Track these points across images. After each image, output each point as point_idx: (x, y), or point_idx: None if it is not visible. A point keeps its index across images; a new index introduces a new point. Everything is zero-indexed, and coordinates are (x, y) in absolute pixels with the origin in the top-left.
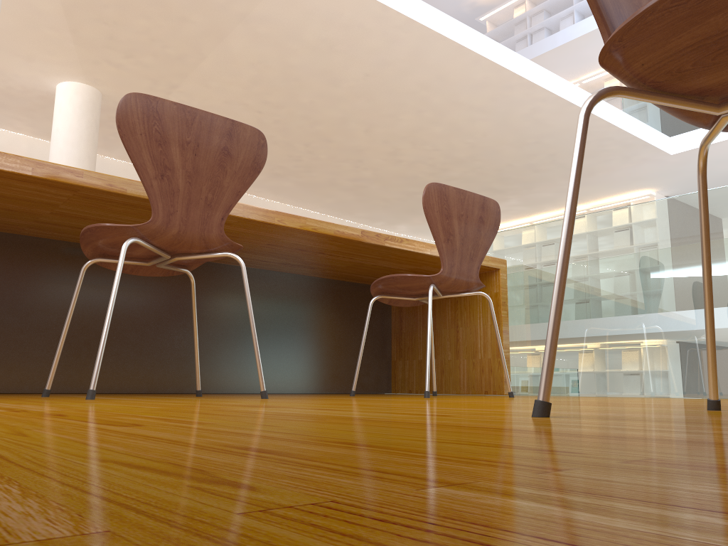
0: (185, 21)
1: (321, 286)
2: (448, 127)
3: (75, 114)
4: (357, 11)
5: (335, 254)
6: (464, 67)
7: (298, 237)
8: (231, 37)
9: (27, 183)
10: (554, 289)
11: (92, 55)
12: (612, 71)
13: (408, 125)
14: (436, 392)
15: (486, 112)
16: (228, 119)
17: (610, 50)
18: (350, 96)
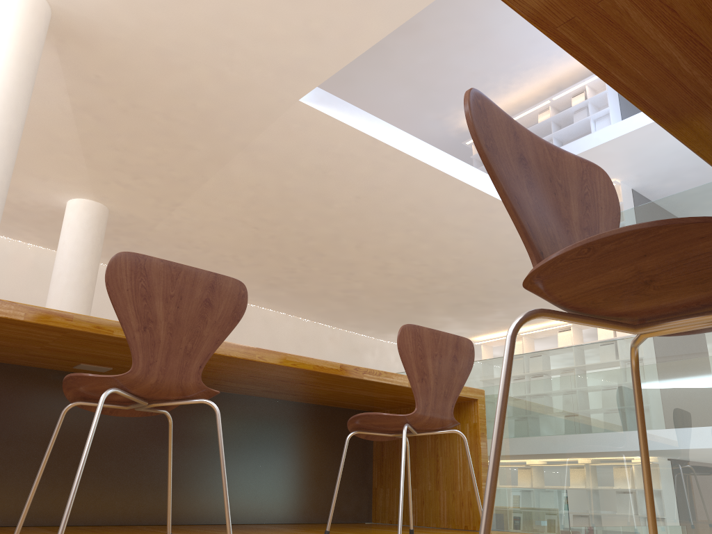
0: (190, 149)
1: (303, 411)
2: (435, 245)
3: (81, 228)
4: (349, 143)
5: (316, 384)
6: (449, 192)
7: (278, 370)
8: (232, 162)
9: (19, 325)
10: (483, 509)
11: (102, 176)
12: (536, 294)
13: (397, 242)
14: (413, 530)
15: (471, 232)
16: (211, 273)
17: (531, 281)
18: (342, 215)
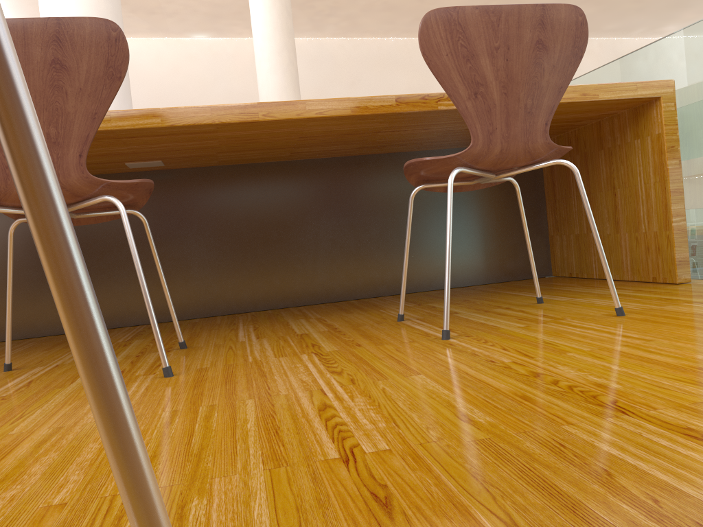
0: None
1: None
2: None
3: (265, 6)
4: None
5: (397, 129)
6: None
7: (314, 125)
8: None
9: None
10: None
11: None
12: None
13: None
14: (540, 299)
15: None
16: (50, 19)
17: None
18: None
